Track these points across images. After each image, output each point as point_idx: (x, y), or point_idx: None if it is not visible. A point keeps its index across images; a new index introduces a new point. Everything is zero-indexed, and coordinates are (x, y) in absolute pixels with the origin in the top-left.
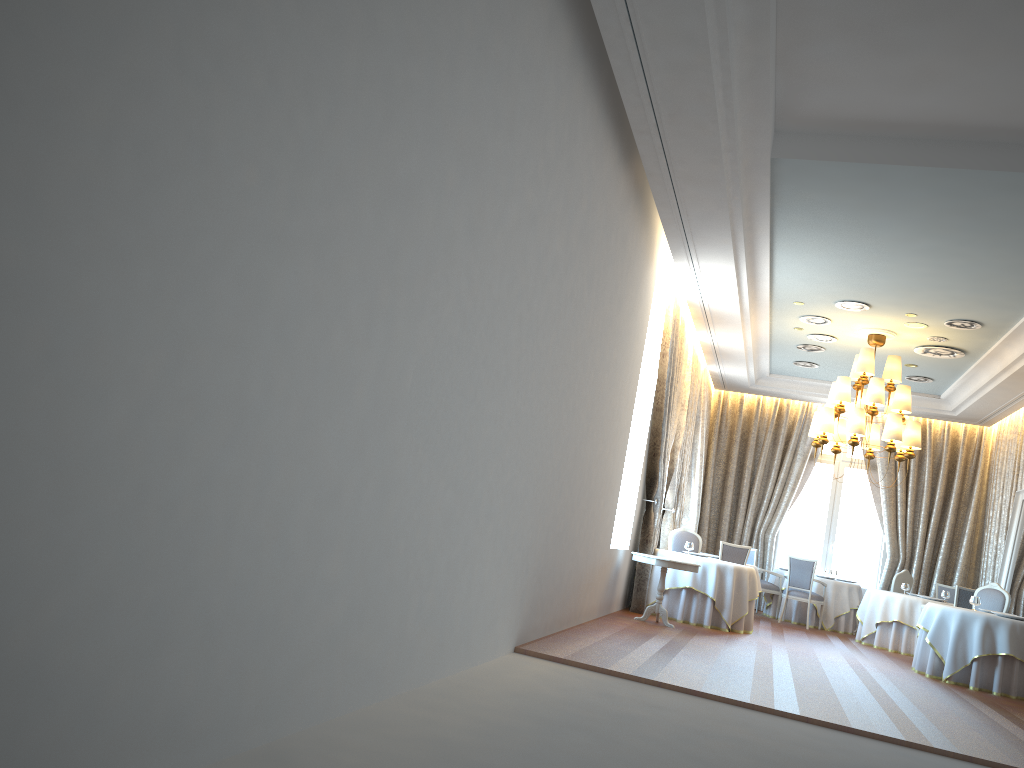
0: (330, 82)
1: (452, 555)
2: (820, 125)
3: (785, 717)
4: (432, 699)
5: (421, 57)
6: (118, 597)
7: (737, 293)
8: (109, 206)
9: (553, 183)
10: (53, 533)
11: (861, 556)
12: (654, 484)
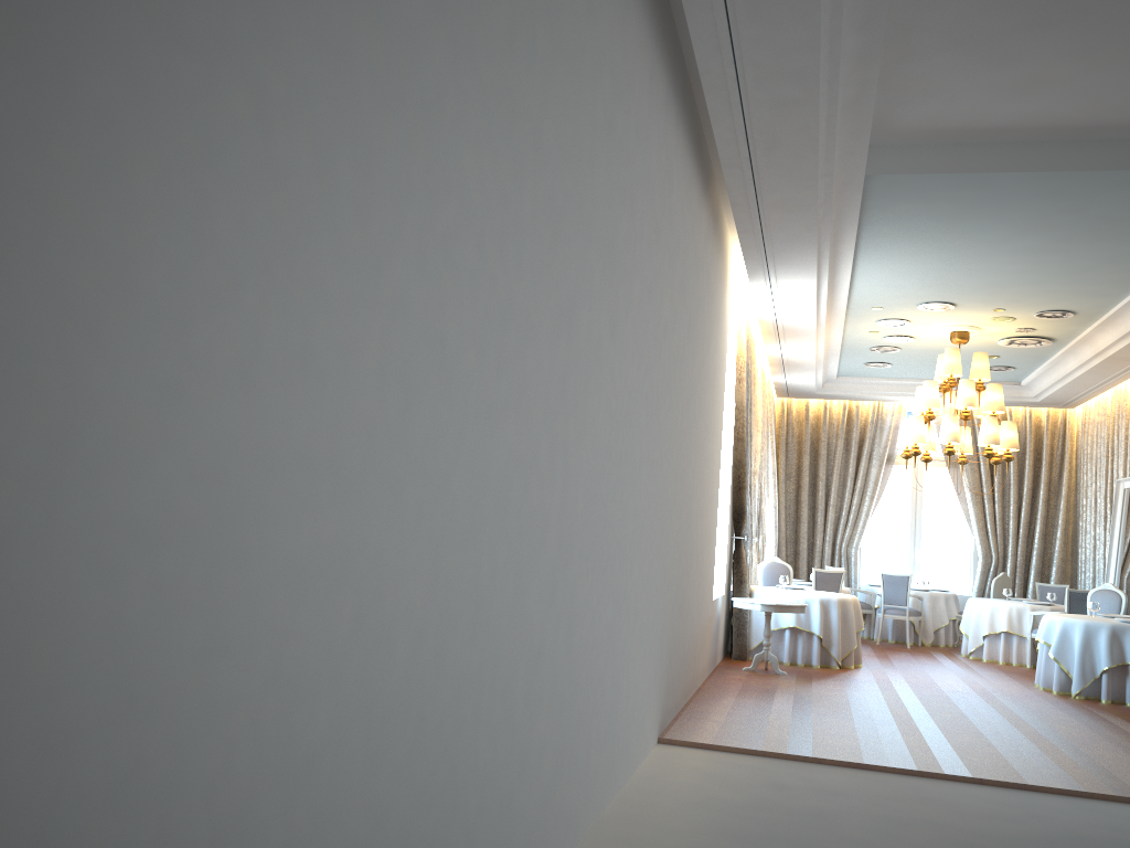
0: (516, 227)
1: (615, 668)
2: (916, 136)
3: (957, 781)
4: (623, 829)
5: (571, 164)
6: (411, 838)
7: (815, 307)
8: (385, 443)
9: (660, 243)
10: (369, 798)
11: (940, 553)
12: (742, 519)
